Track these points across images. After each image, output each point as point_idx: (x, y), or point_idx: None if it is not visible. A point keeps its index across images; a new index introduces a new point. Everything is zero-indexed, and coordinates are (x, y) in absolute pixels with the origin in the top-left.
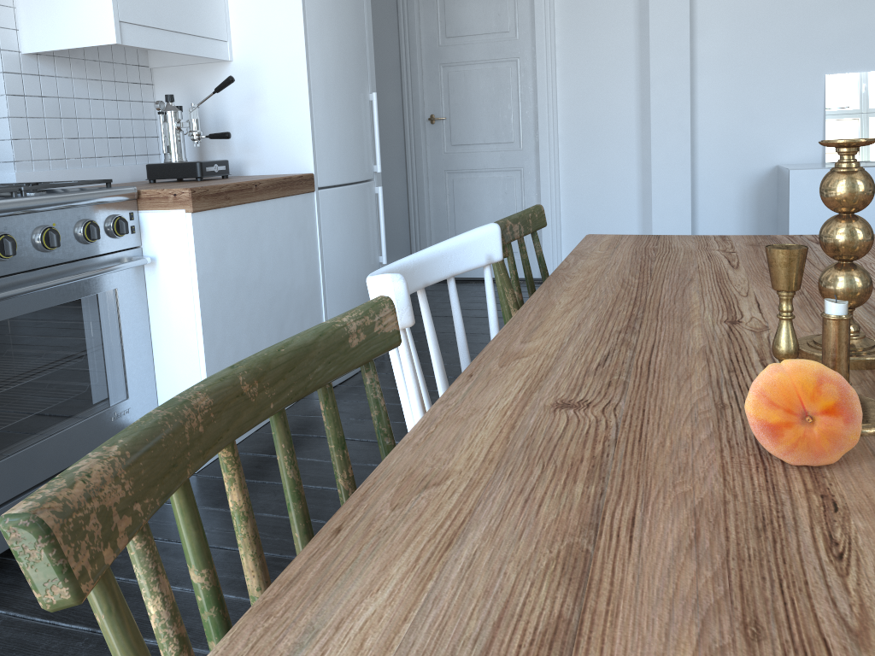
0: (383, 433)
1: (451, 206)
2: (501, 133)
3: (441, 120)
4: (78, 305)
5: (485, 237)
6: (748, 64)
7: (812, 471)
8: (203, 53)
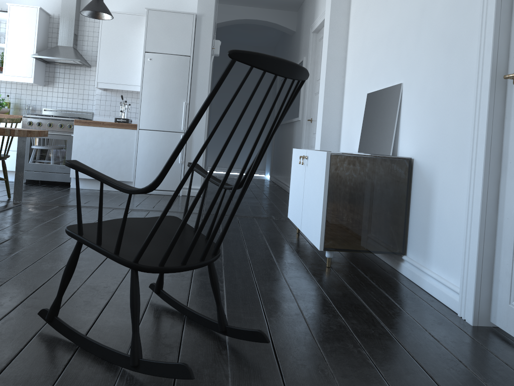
0: None
1: None
2: None
3: (312, 121)
4: (55, 140)
5: None
6: (353, 88)
7: None
8: (130, 89)
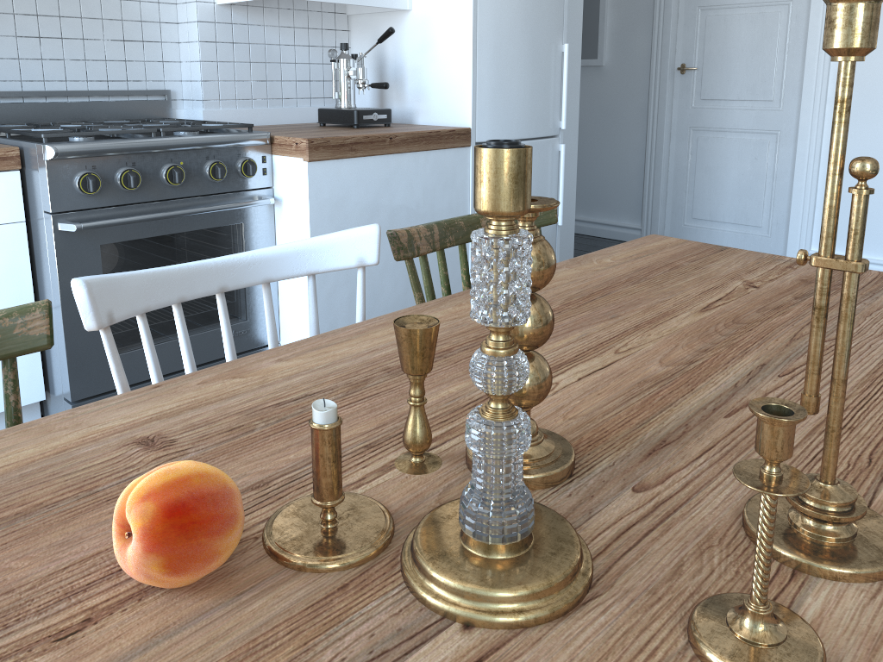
0: (7, 426)
1: (692, 167)
2: (758, 89)
3: (692, 71)
4: (202, 234)
5: (359, 239)
6: None
7: (148, 588)
8: (377, 3)
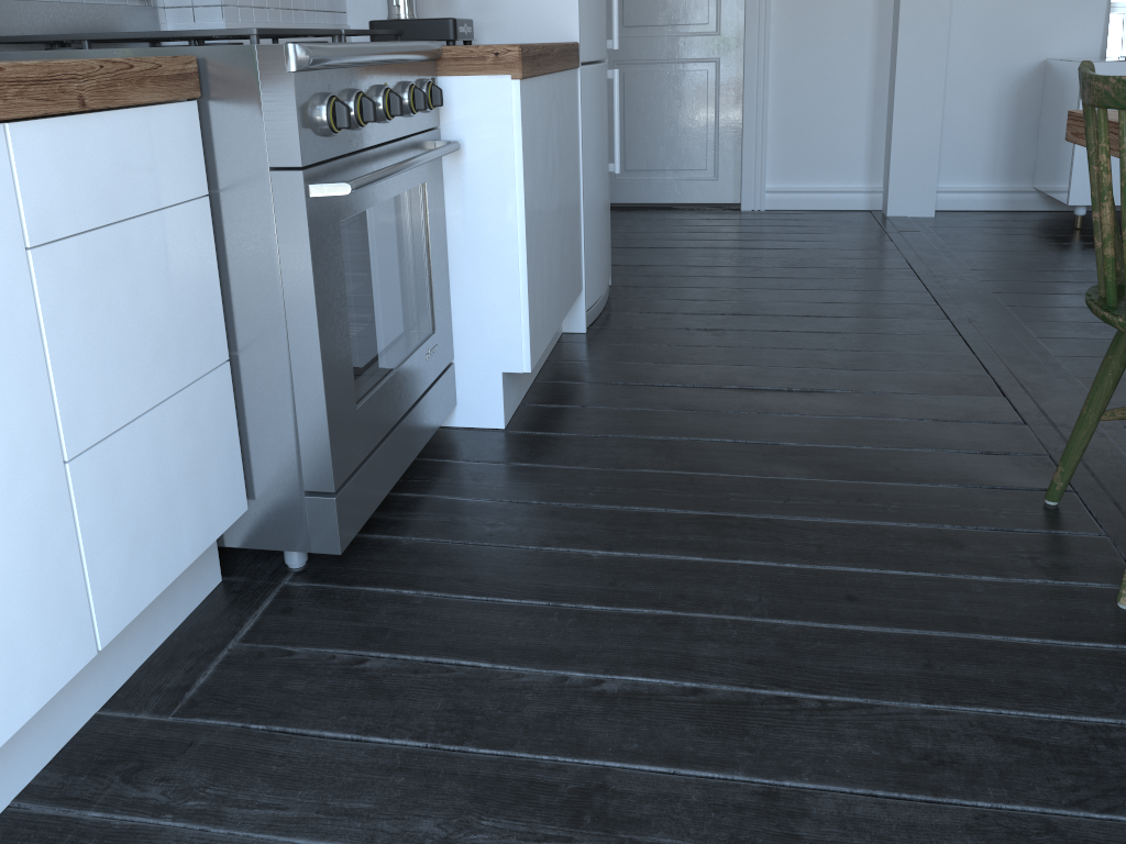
0: None
1: (620, 109)
2: (692, 12)
3: None
4: (401, 201)
5: None
6: None
7: None
8: None
